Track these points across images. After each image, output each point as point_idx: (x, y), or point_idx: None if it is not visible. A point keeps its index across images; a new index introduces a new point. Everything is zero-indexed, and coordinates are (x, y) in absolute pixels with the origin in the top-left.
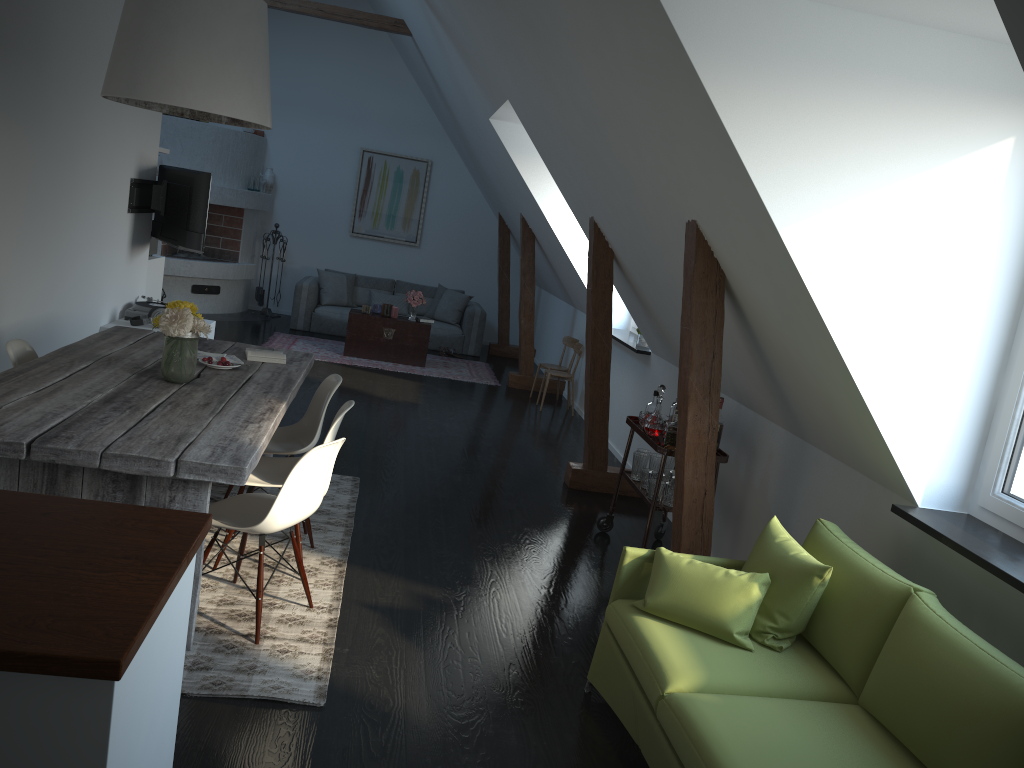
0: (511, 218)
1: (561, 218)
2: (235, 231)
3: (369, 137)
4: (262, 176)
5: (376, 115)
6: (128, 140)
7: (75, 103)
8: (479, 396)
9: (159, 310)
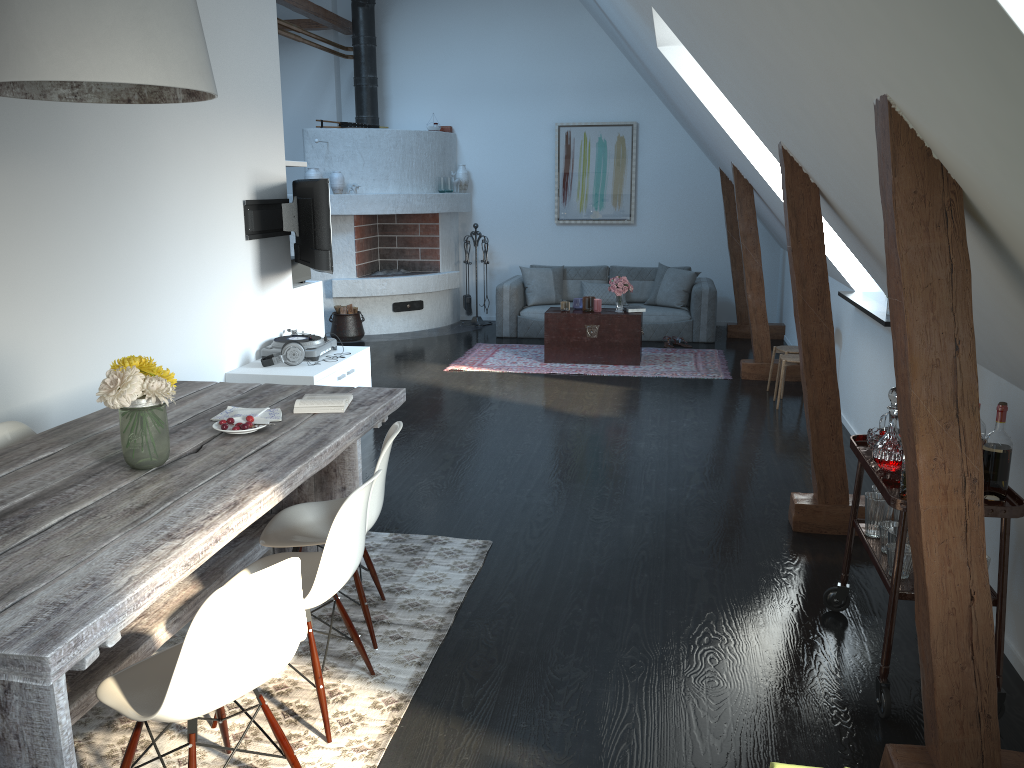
0: (729, 171)
1: (770, 157)
2: (432, 239)
3: (563, 110)
4: (453, 175)
5: (568, 83)
6: (230, 158)
7: (123, 123)
8: (698, 397)
9: (289, 345)
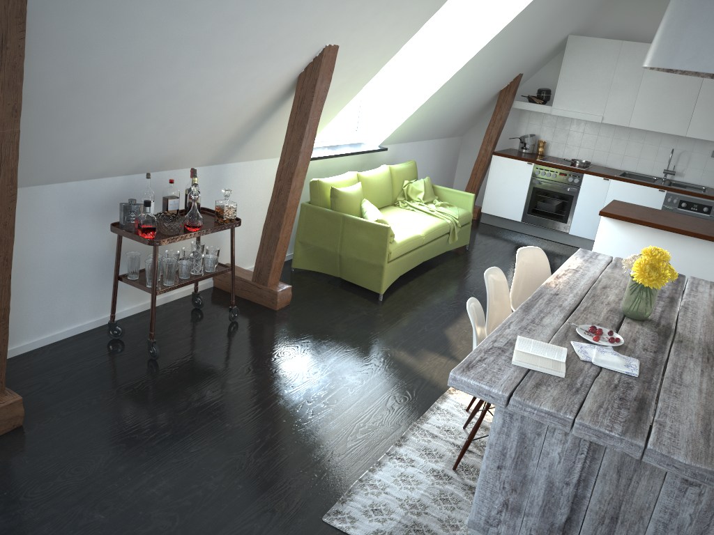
0: None
1: None
2: None
3: None
4: None
5: None
6: None
7: None
8: None
9: None
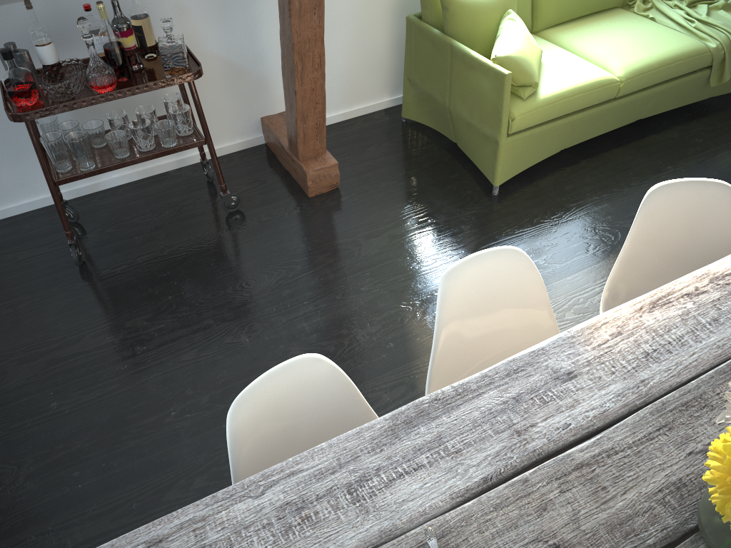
0: None
1: None
2: None
3: None
4: None
5: None
6: None
7: None
8: None
9: None
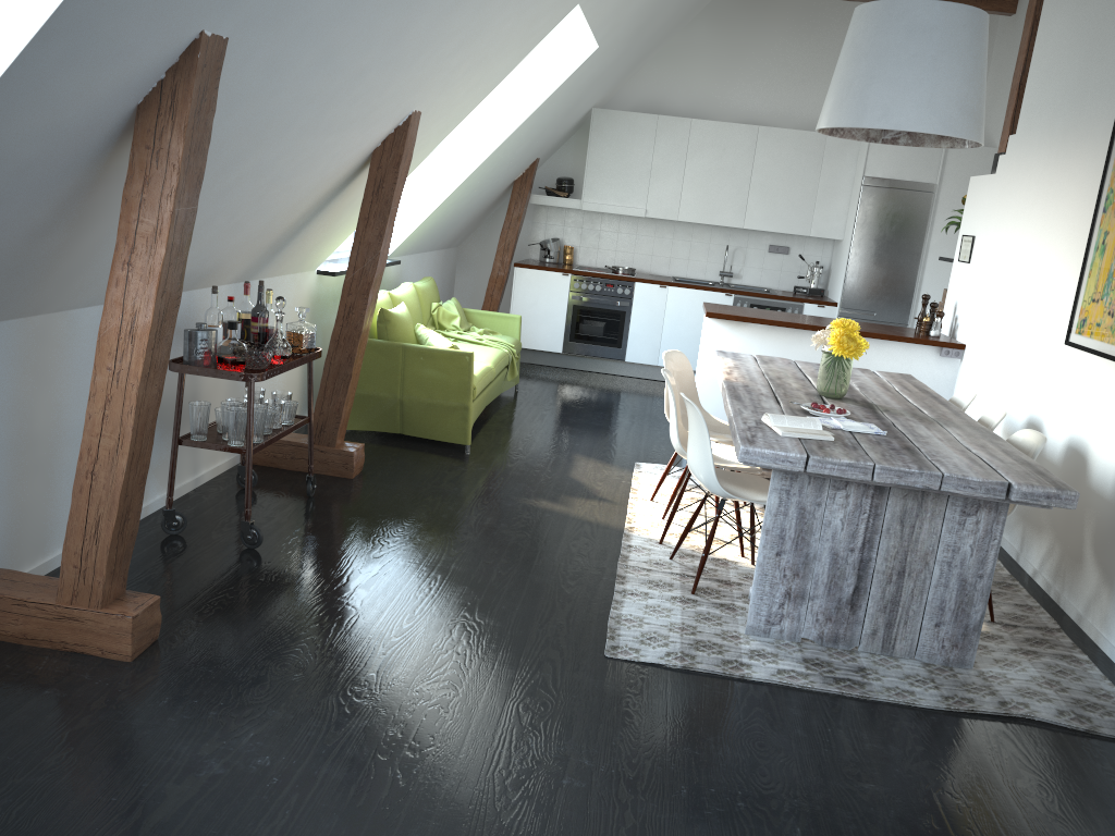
0: None
1: None
2: None
3: None
4: None
5: None
6: None
7: None
8: None
9: None
